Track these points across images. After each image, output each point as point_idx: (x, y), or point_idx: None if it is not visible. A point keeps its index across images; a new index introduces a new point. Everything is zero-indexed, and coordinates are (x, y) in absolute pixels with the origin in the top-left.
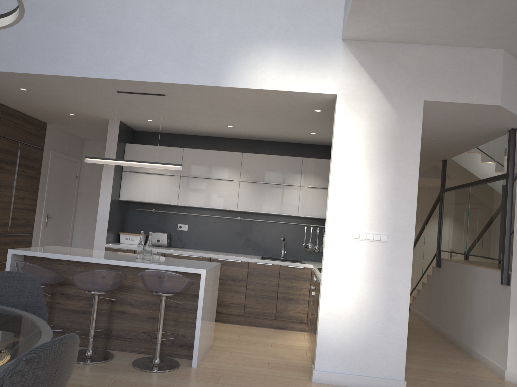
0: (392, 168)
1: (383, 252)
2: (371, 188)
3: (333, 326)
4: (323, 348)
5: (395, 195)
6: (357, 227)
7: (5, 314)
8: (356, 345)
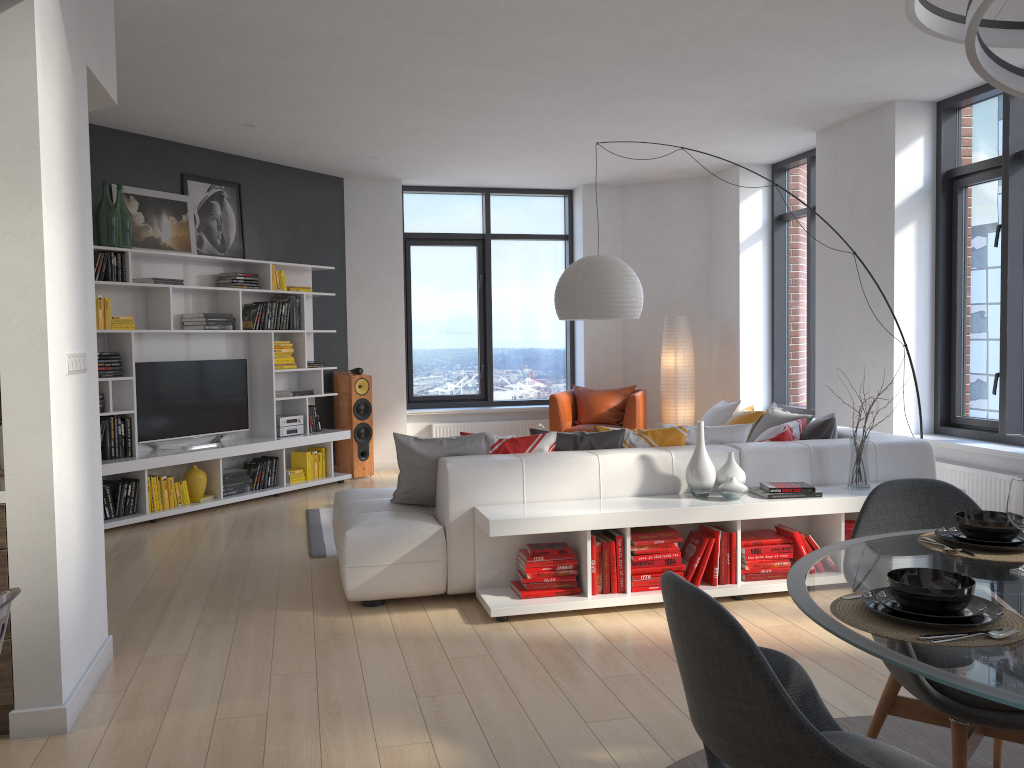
0: (79, 208)
1: (85, 394)
2: (70, 252)
3: (67, 585)
4: (65, 645)
5: (83, 268)
6: (68, 344)
7: (830, 585)
8: (83, 607)
